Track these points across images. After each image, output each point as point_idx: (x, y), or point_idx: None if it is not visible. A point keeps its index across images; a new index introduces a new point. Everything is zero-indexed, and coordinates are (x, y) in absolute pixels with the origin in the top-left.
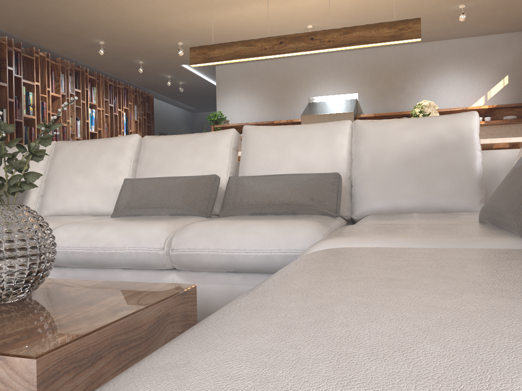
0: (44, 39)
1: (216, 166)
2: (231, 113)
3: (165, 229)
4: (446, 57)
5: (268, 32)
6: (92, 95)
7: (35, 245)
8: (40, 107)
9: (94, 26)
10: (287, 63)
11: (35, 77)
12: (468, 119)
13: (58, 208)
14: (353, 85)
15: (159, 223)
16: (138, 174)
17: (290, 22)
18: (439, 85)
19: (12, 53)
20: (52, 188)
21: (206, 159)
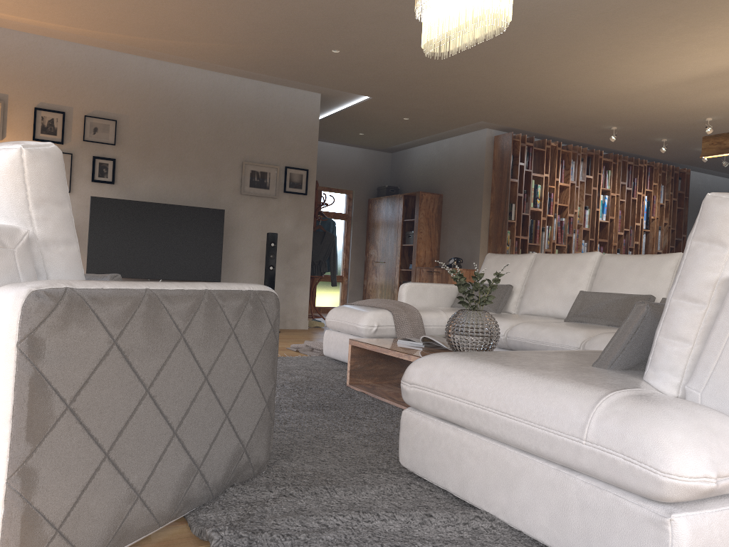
0: (555, 131)
1: (656, 286)
2: None
3: (584, 335)
4: None
5: None
6: (605, 180)
7: (488, 331)
8: (547, 199)
9: (603, 116)
10: None
11: (544, 169)
12: None
13: (530, 309)
14: None
15: (581, 330)
16: (592, 287)
17: None
18: None
19: (525, 148)
20: (528, 292)
21: (648, 279)
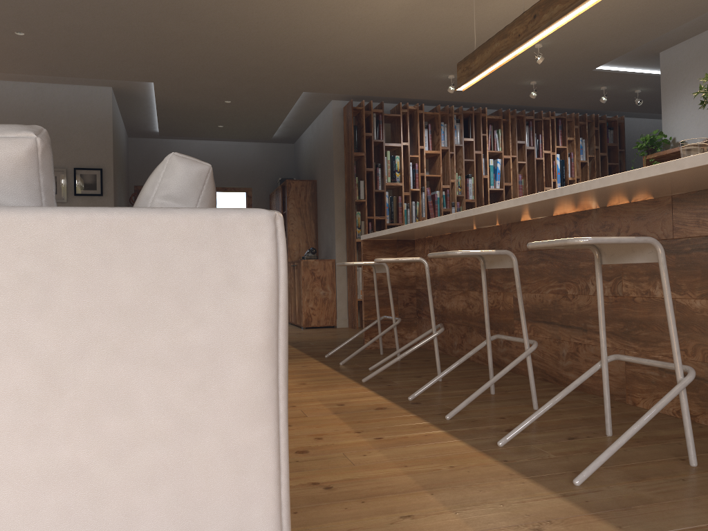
0: (399, 92)
1: None
2: (683, 128)
3: None
4: None
5: None
6: (494, 141)
7: None
8: (409, 170)
9: (415, 63)
10: None
11: (402, 137)
12: (151, 173)
13: None
14: None
15: None
16: None
17: None
18: None
19: (371, 116)
20: None
21: None
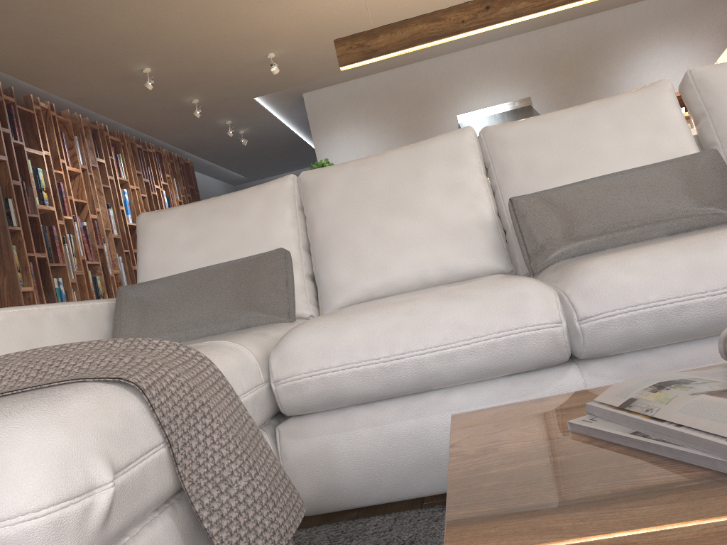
0: (52, 77)
1: (678, 142)
2: (341, 159)
3: None
4: (646, 25)
5: (411, 16)
6: (119, 167)
7: None
8: (57, 191)
9: (146, 37)
10: (414, 72)
11: (41, 143)
12: None
13: (371, 285)
14: (520, 87)
15: None
16: (514, 191)
17: None
18: (645, 65)
19: (4, 105)
20: (341, 252)
21: (652, 134)
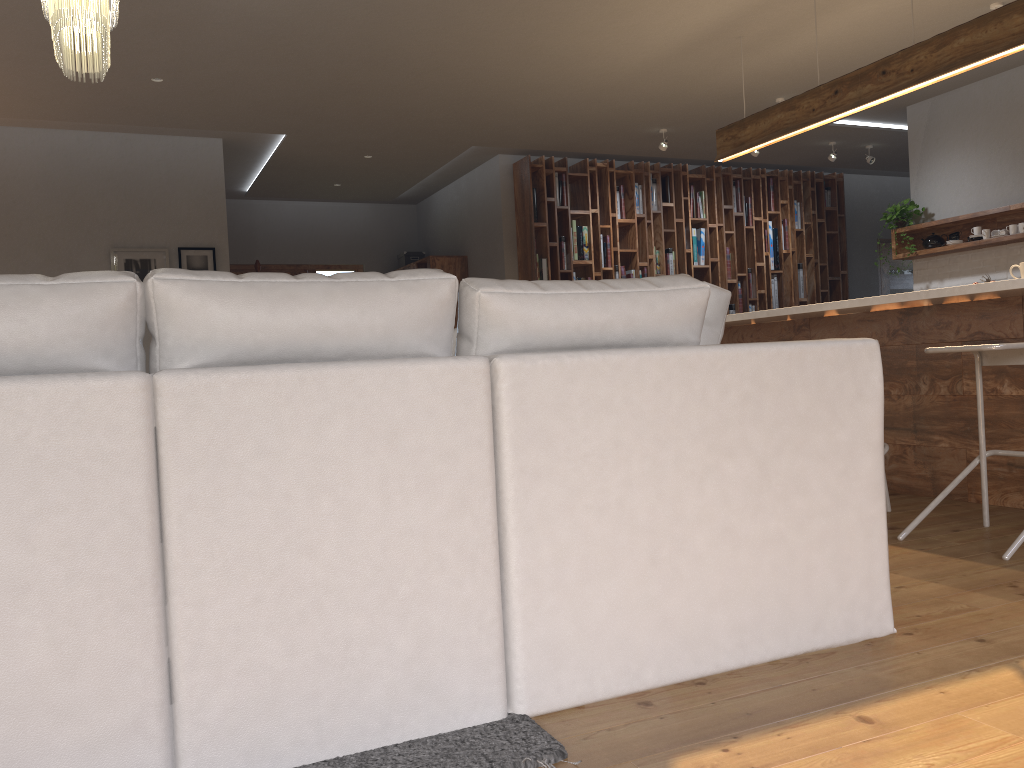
0: (590, 146)
1: None
2: (937, 198)
3: None
4: None
5: (919, 39)
6: (696, 207)
7: None
8: (600, 245)
9: (628, 116)
10: None
11: (590, 202)
12: None
13: None
14: None
15: None
16: None
17: (941, 14)
18: None
19: (553, 176)
20: None
21: None
